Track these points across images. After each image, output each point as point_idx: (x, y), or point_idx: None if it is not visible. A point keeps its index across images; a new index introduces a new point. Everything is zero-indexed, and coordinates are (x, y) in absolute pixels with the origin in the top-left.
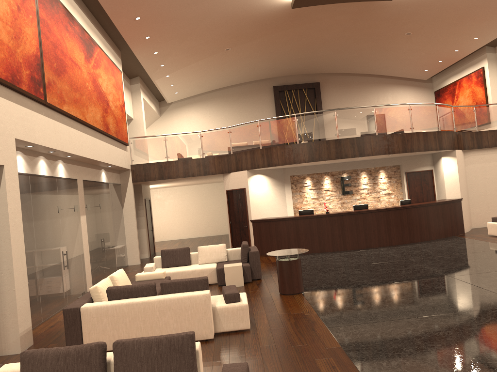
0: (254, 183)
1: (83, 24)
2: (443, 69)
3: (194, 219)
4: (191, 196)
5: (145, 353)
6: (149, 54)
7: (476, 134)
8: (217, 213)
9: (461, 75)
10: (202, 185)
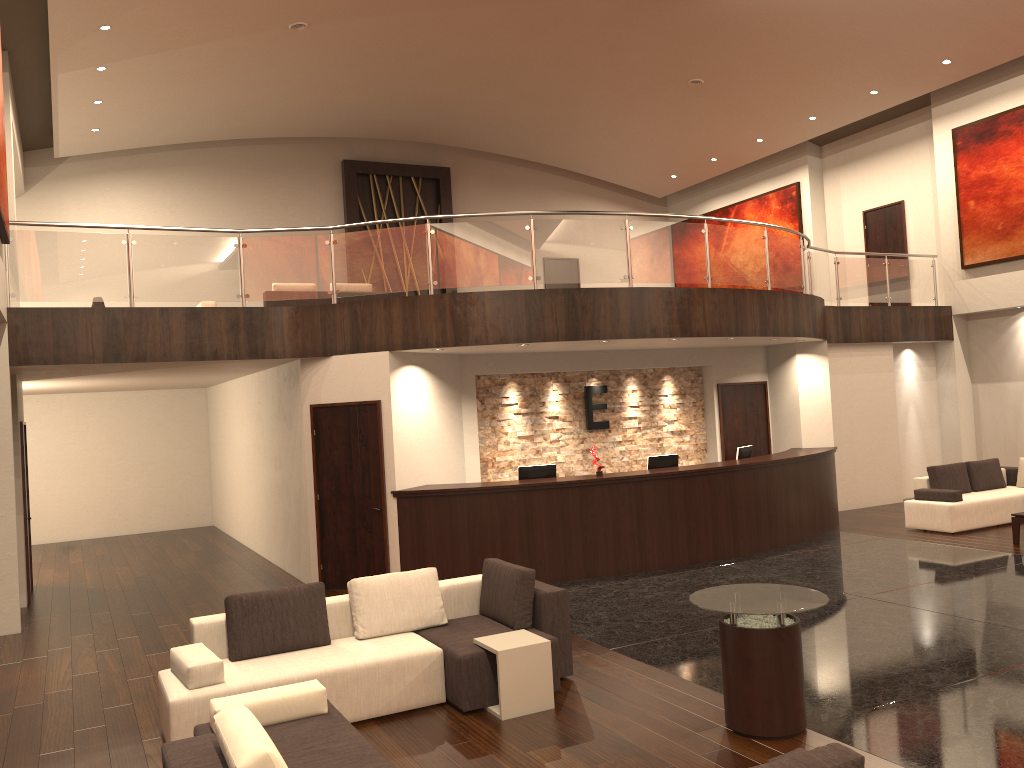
0: (402, 390)
1: None
2: (707, 178)
3: (113, 486)
4: (108, 423)
5: None
6: None
7: (842, 312)
8: (180, 470)
9: (741, 195)
10: (140, 394)
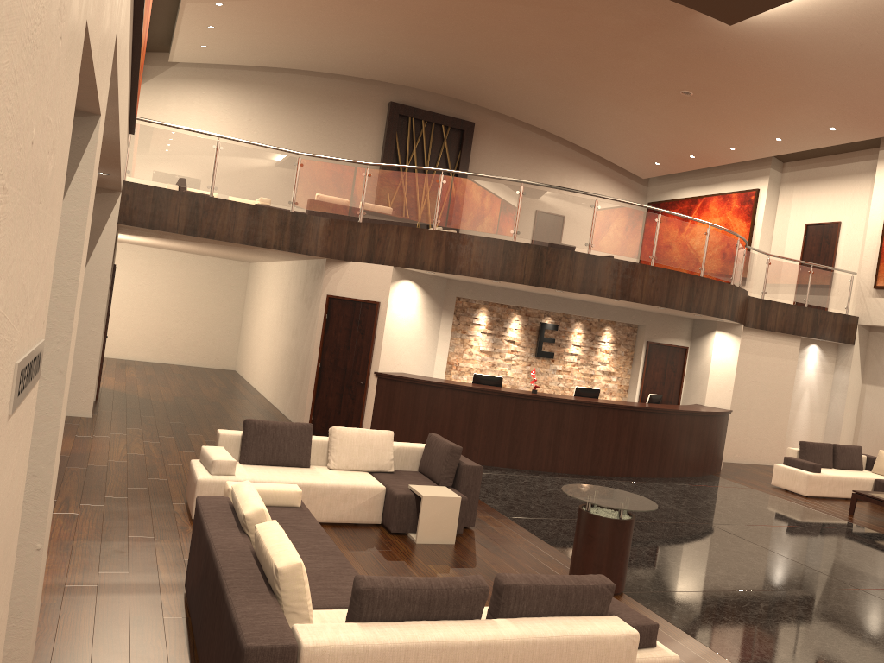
0: (398, 297)
1: None
2: (685, 171)
3: (166, 324)
4: (171, 275)
5: None
6: None
7: (763, 304)
8: (218, 322)
9: (710, 190)
10: (199, 258)
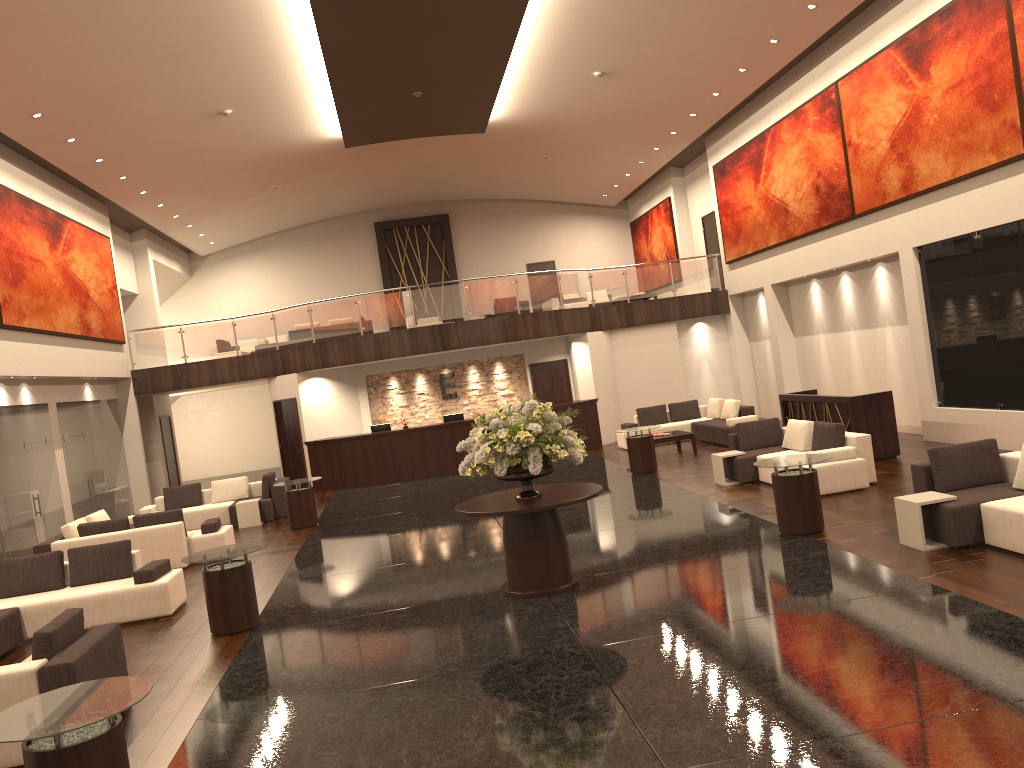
0: (308, 391)
1: (45, 199)
2: (628, 194)
3: (256, 441)
4: (250, 405)
5: (91, 555)
6: (150, 207)
7: (625, 307)
8: None
9: (652, 203)
10: (265, 386)
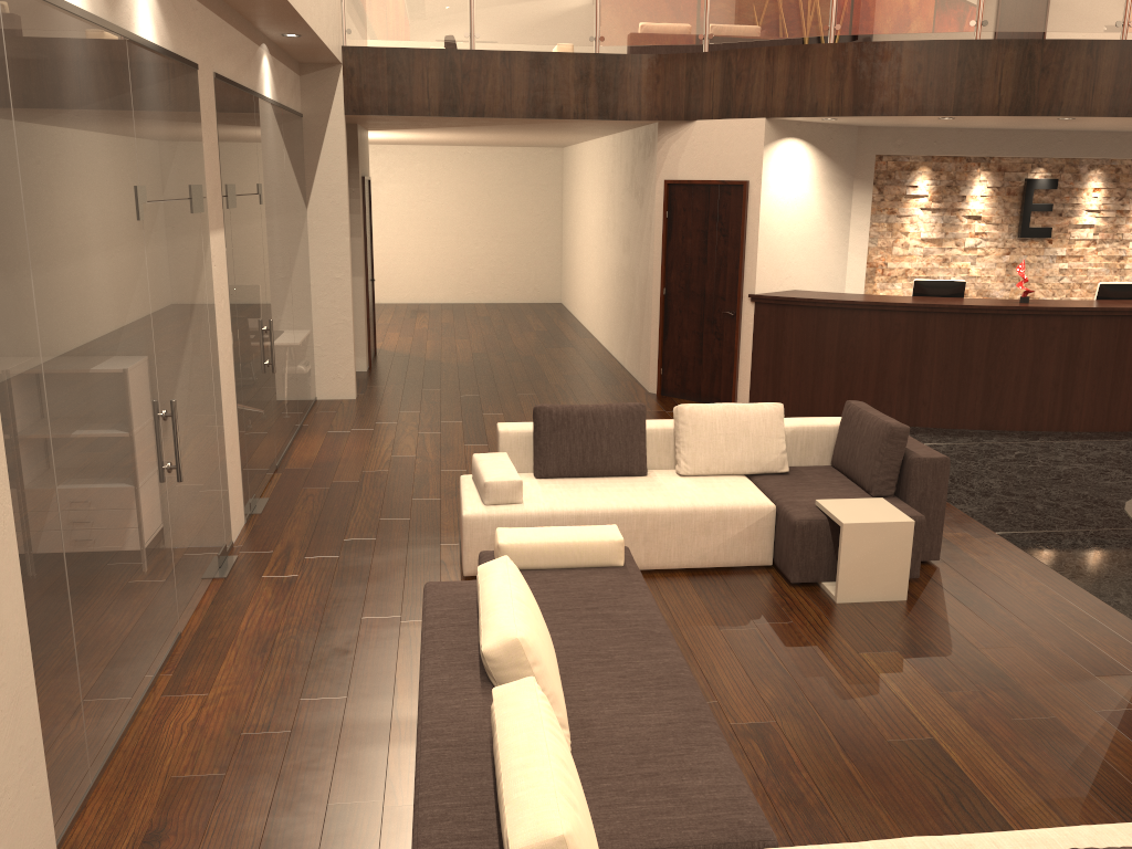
0: (777, 169)
1: None
2: None
3: (463, 250)
4: (460, 181)
5: None
6: None
7: None
8: (531, 239)
9: None
10: (493, 151)
